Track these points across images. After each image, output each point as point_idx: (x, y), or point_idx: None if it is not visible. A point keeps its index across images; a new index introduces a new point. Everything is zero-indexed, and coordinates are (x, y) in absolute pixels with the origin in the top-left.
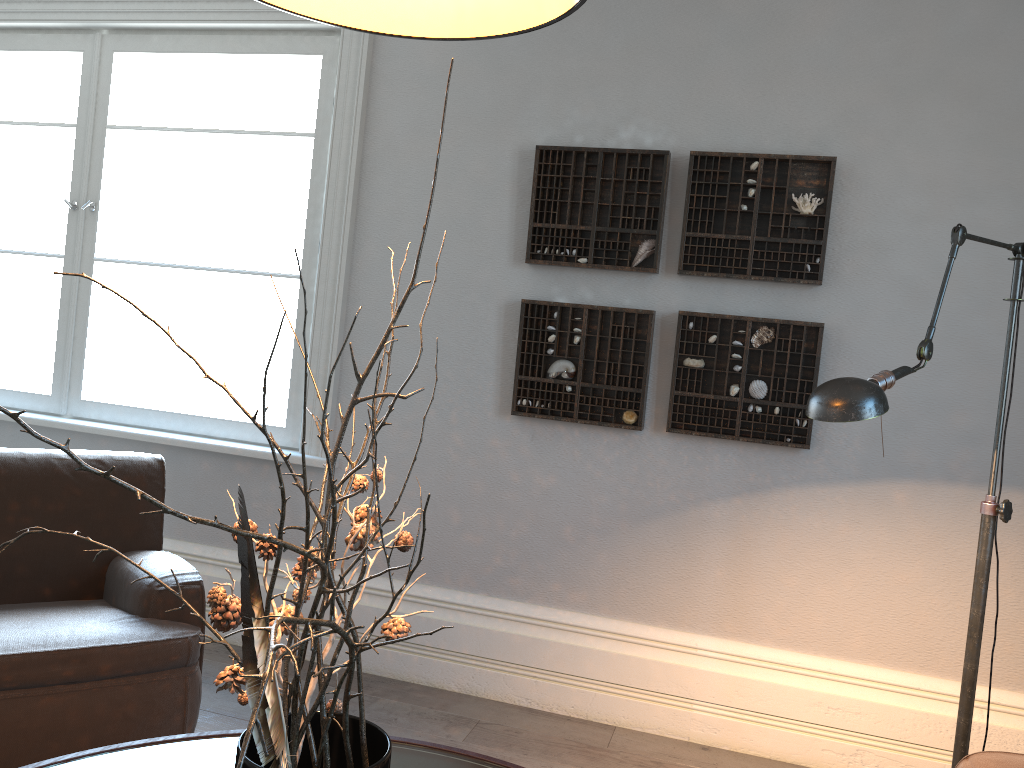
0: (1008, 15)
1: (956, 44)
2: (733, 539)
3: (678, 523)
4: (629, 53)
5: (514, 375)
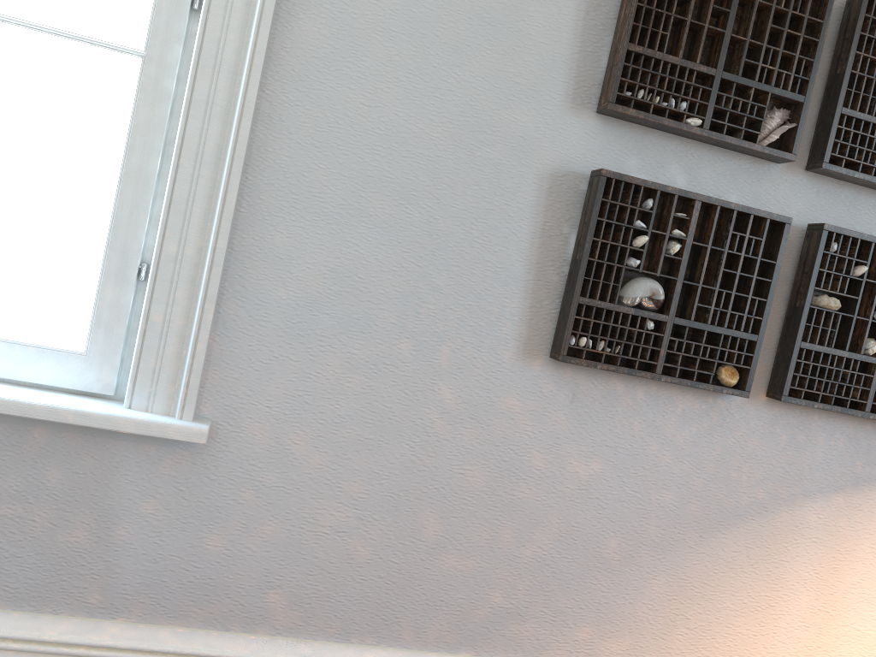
0: None
1: None
2: (827, 551)
3: (764, 531)
4: None
5: (554, 294)
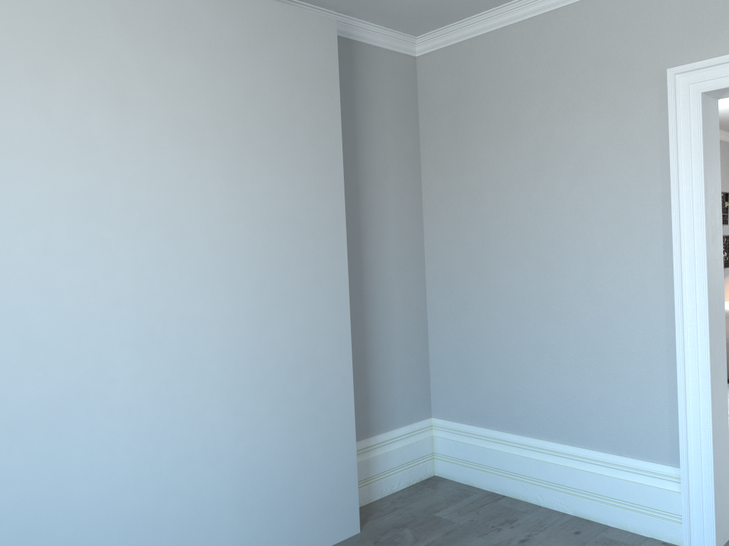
0: None
1: None
2: None
3: None
4: None
5: None
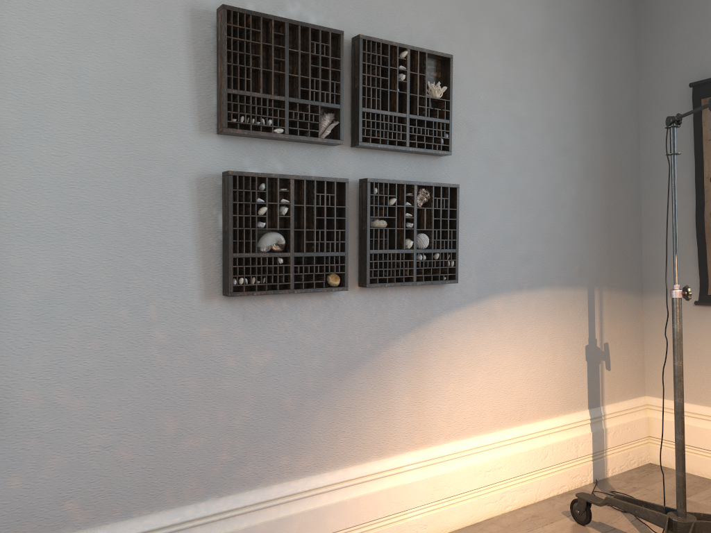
0: None
1: None
2: (412, 367)
3: (375, 366)
4: None
5: (216, 254)
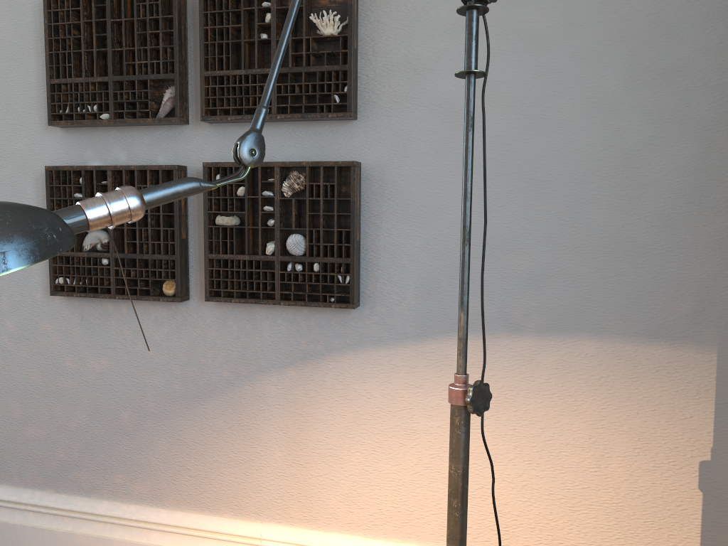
0: None
1: None
2: (291, 415)
3: (234, 401)
4: None
5: None
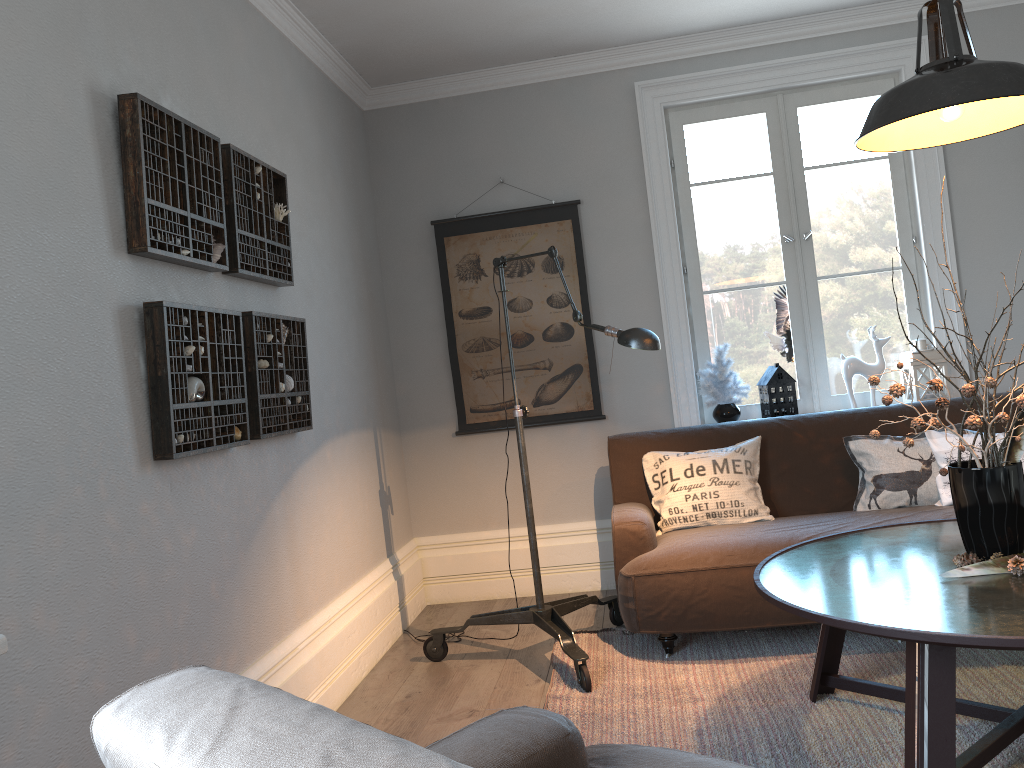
0: (298, 87)
1: (288, 99)
2: (287, 531)
3: (265, 533)
4: (152, 6)
5: (143, 408)
